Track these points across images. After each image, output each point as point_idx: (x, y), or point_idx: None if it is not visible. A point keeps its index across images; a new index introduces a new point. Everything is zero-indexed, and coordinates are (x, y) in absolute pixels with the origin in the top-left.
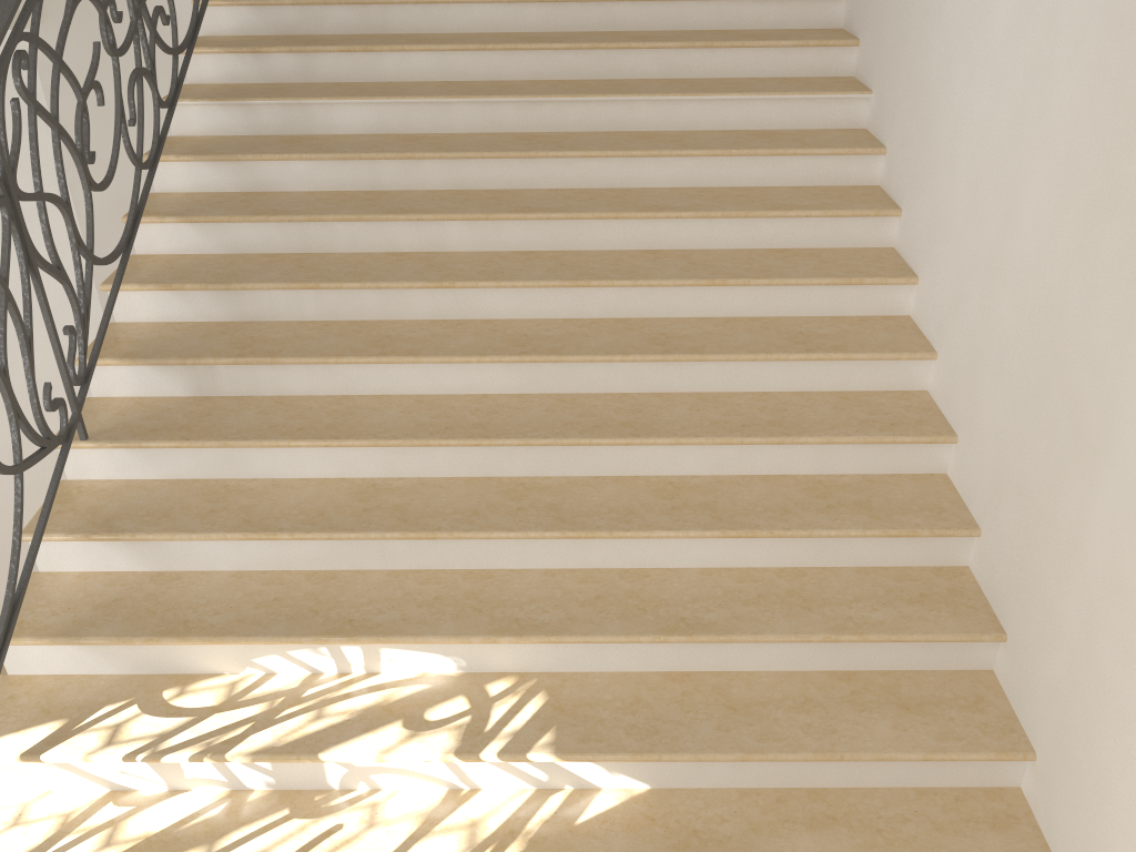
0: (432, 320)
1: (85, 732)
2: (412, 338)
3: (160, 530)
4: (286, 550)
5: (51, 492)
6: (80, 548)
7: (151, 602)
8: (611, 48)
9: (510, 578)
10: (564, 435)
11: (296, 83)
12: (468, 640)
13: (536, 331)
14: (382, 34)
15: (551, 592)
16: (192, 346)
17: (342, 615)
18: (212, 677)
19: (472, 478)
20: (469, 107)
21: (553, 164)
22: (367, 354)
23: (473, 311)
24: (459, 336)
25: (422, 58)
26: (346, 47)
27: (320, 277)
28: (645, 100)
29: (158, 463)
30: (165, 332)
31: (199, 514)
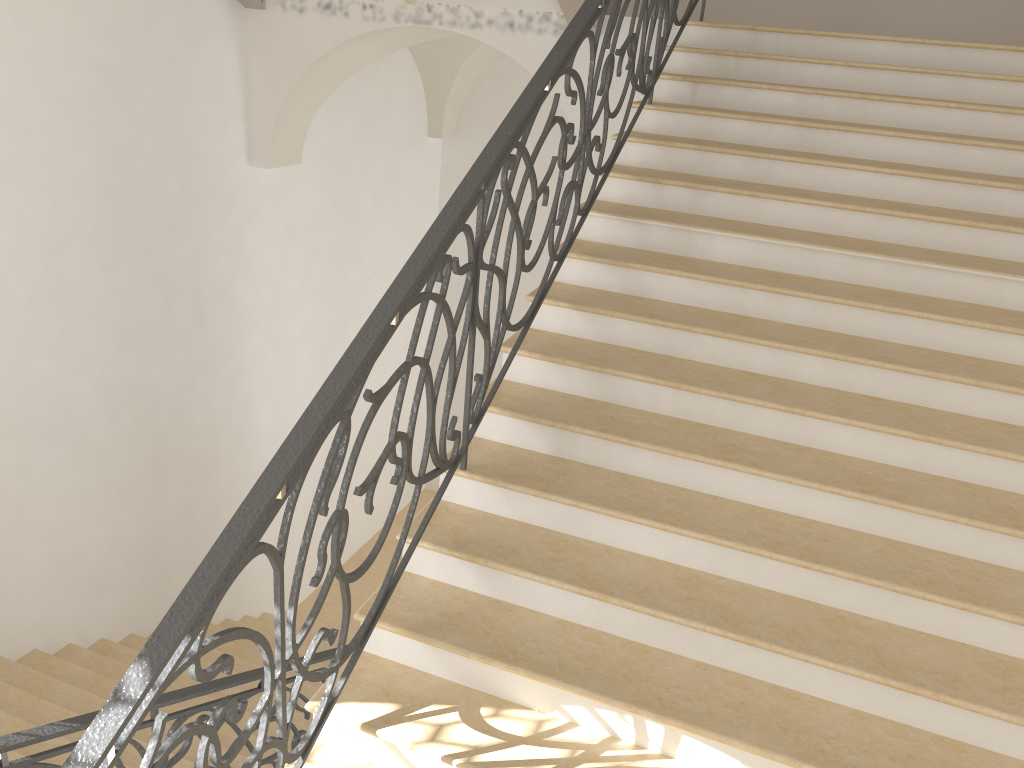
0: (773, 439)
1: (414, 722)
2: (755, 452)
3: (508, 564)
4: (610, 614)
5: (433, 506)
6: (439, 559)
7: (487, 624)
8: (988, 228)
9: (817, 706)
10: (896, 581)
11: (683, 213)
12: (772, 756)
13: (876, 473)
14: (764, 184)
15: (859, 735)
16: (562, 413)
17: (652, 690)
18: (522, 708)
19: (790, 597)
20: (839, 258)
21: (914, 323)
22: (714, 456)
23: (814, 440)
24: (800, 460)
25: (800, 209)
26: (735, 190)
27: (681, 379)
28: (1018, 281)
29: (514, 504)
30: (540, 395)
31: (541, 558)
